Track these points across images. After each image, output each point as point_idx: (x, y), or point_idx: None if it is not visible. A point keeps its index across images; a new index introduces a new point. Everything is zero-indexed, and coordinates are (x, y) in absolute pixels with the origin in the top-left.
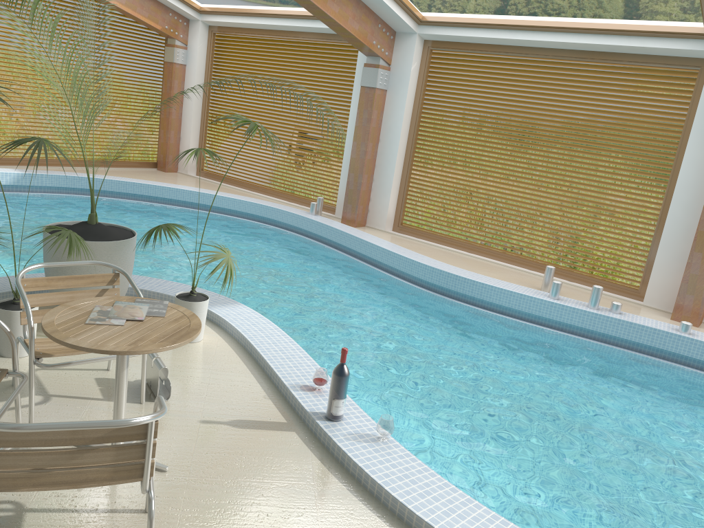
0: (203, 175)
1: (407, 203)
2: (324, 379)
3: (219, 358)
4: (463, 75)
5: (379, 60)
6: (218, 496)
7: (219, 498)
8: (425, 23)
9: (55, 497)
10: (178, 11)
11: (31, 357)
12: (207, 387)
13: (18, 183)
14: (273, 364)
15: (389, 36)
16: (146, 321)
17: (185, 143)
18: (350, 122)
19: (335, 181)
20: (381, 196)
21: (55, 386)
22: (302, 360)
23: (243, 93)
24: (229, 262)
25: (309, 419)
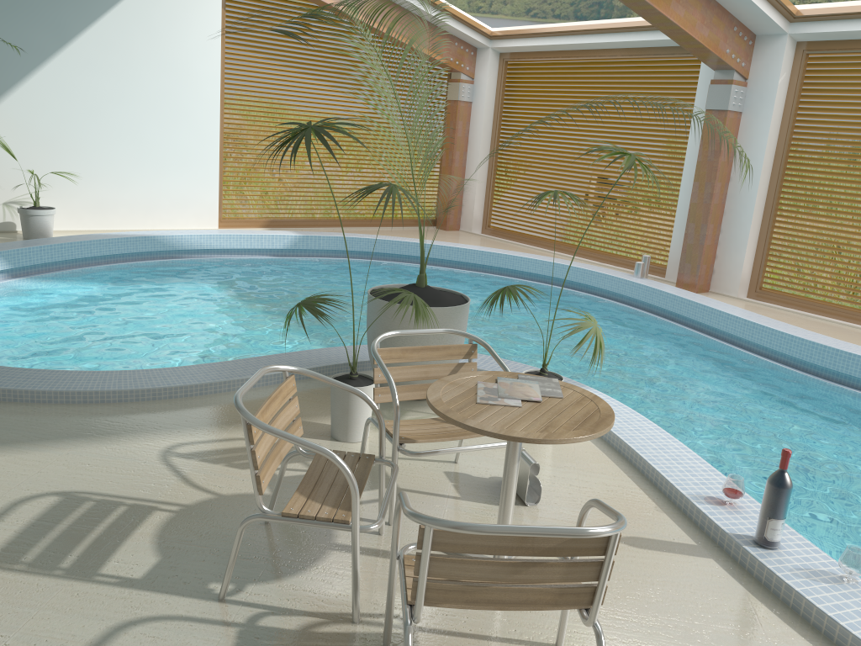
0: (489, 233)
1: (767, 261)
2: (741, 490)
3: (581, 455)
4: (855, 85)
5: (733, 73)
6: (640, 637)
7: (643, 639)
8: (801, 19)
9: (443, 616)
10: (465, 39)
11: (396, 442)
12: (578, 491)
13: (295, 247)
14: (658, 466)
15: (747, 42)
16: (544, 402)
17: (470, 195)
18: (688, 157)
19: (663, 235)
20: (733, 252)
21: (403, 479)
22: (693, 463)
23: (540, 131)
24: (598, 332)
25: (729, 543)
